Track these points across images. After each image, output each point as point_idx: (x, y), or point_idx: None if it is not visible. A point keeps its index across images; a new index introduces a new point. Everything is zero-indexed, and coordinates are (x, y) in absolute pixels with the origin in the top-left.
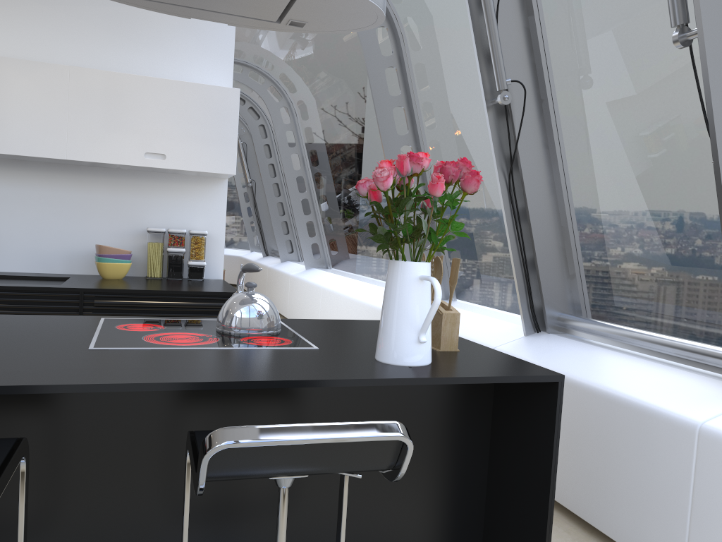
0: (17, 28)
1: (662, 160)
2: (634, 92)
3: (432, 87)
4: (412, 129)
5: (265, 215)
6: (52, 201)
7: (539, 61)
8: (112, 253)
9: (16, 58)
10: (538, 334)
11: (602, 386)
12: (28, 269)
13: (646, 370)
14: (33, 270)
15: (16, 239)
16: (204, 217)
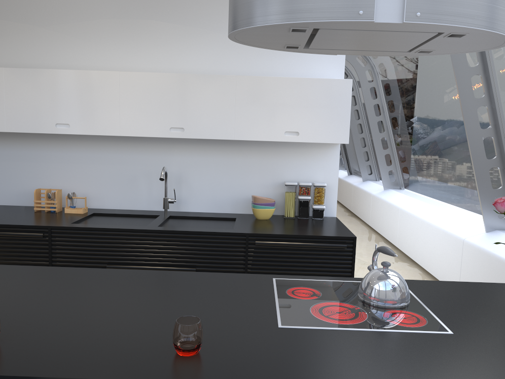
0: (202, 51)
1: None
2: None
3: None
4: (488, 92)
5: (349, 145)
6: (223, 165)
7: None
8: (262, 202)
9: (203, 74)
10: None
11: None
12: (209, 210)
13: None
14: (212, 211)
15: (202, 190)
16: (323, 172)
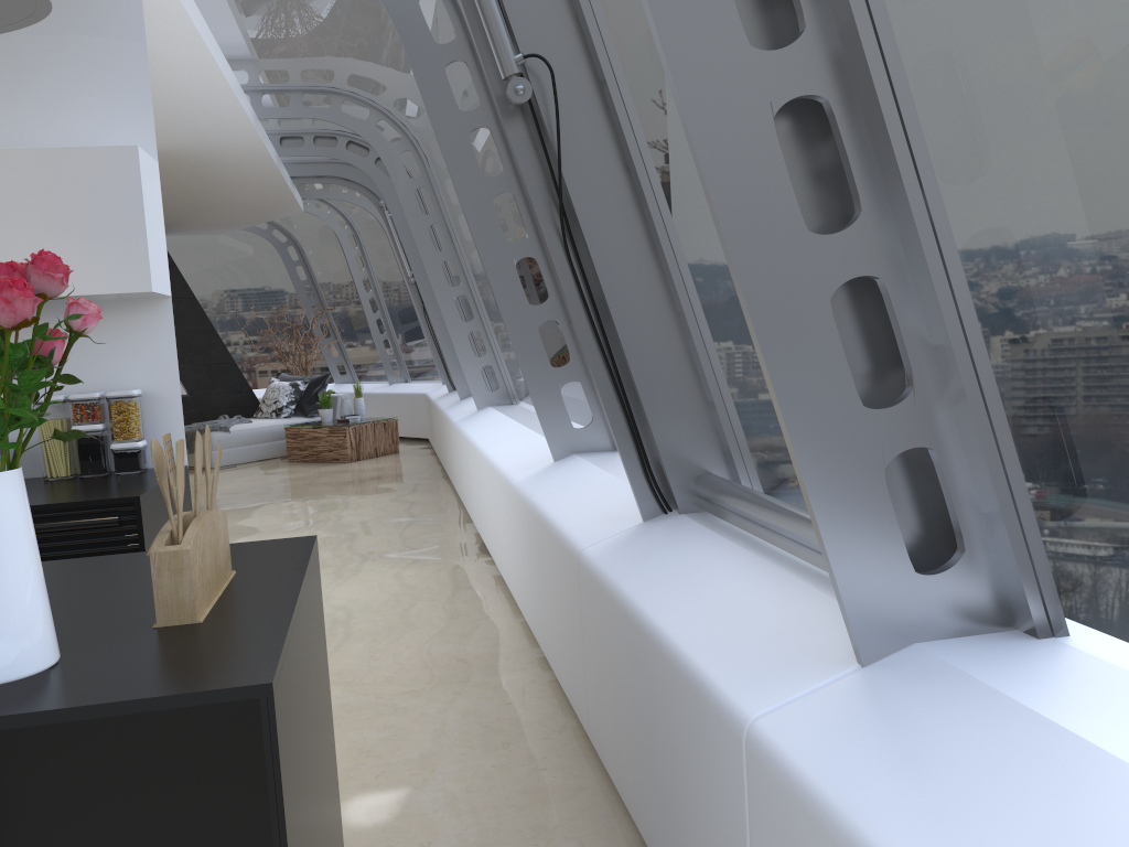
0: None
1: None
2: None
3: None
4: (510, 163)
5: None
6: None
7: (580, 10)
8: None
9: None
10: (663, 517)
11: (666, 631)
12: None
13: (760, 590)
14: None
15: None
16: (141, 366)
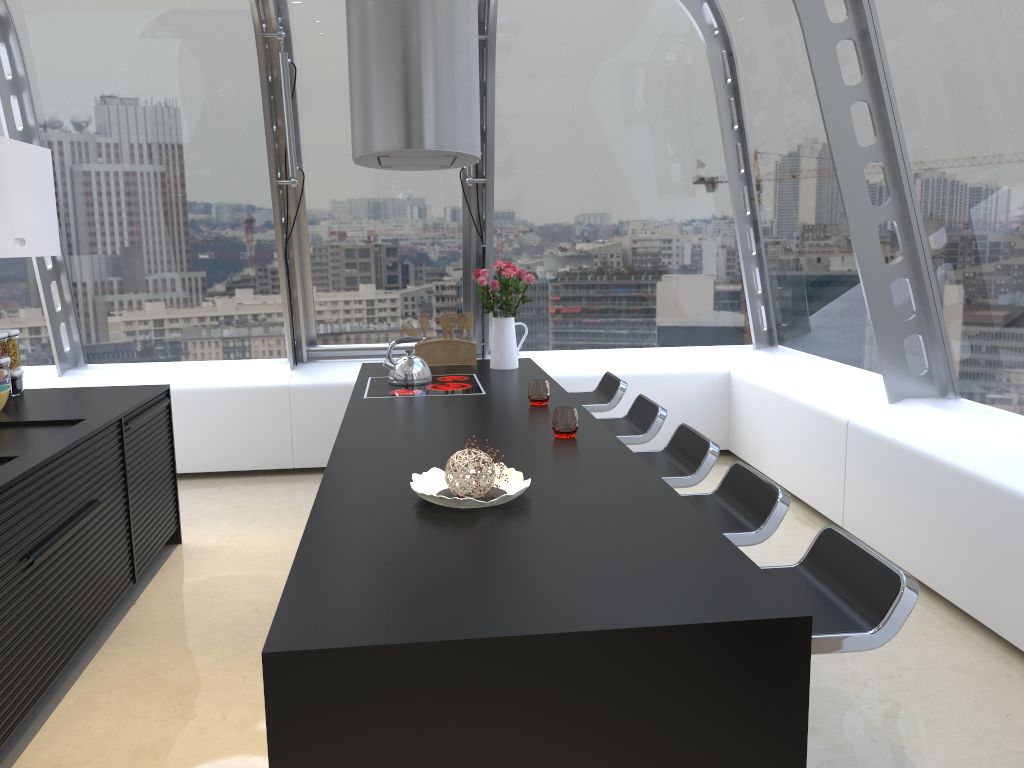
0: None
1: (407, 236)
2: (390, 191)
3: (91, 133)
4: None
5: None
6: None
7: (298, 151)
8: (3, 377)
9: None
10: (300, 366)
11: None
12: None
13: None
14: None
15: None
16: None
